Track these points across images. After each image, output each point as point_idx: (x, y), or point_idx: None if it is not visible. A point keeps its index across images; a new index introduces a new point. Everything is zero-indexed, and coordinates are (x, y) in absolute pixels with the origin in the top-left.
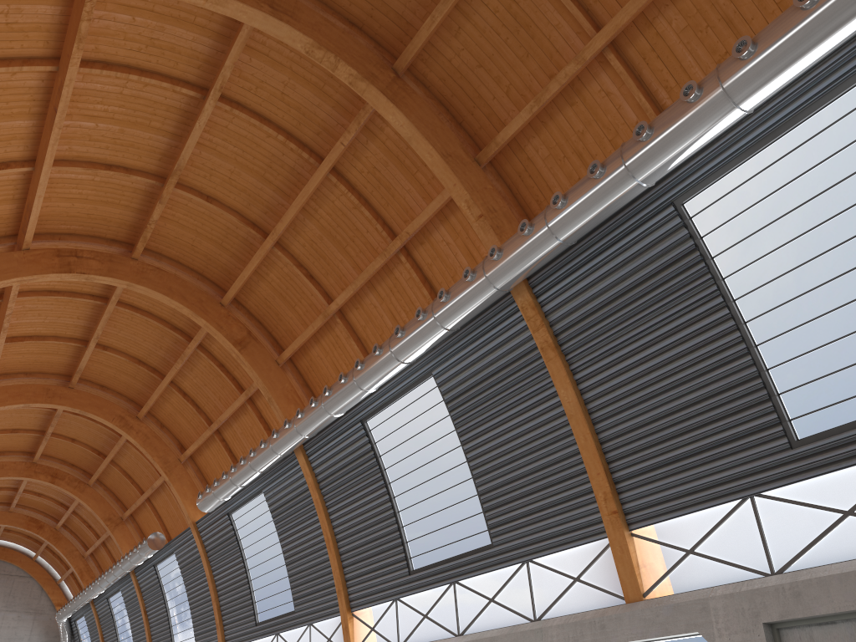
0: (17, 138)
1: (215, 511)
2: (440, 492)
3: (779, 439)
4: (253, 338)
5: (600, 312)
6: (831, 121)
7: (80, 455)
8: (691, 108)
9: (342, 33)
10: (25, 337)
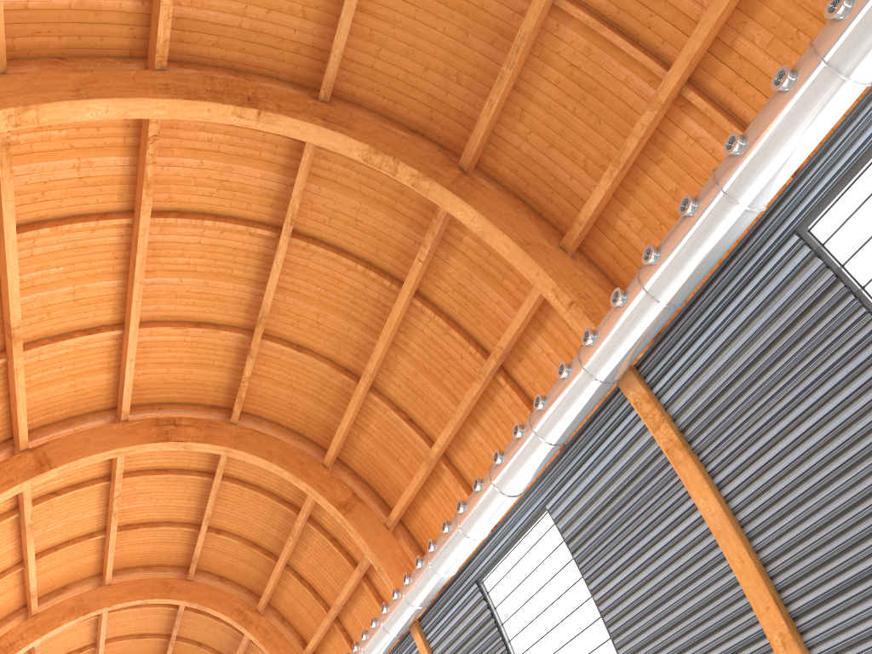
0: (104, 300)
1: None
2: None
3: None
4: (359, 499)
5: (731, 389)
6: None
7: None
8: (788, 96)
9: (401, 137)
10: (139, 524)
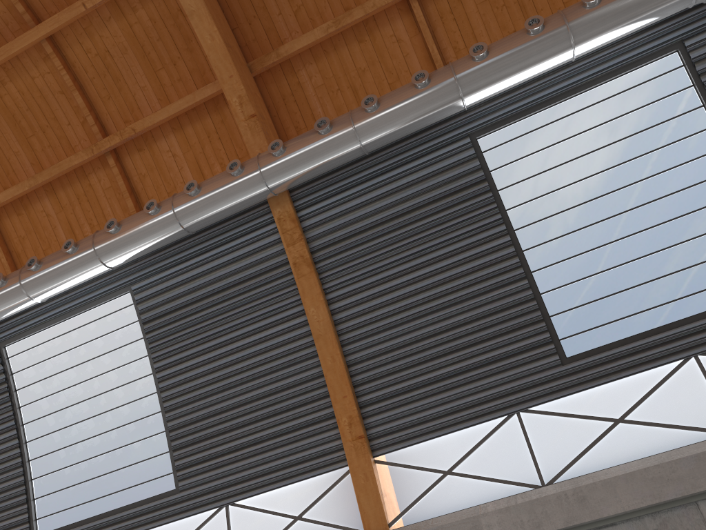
0: None
1: None
2: (104, 432)
3: (550, 356)
4: None
5: (370, 232)
6: (621, 90)
7: None
8: (535, 38)
9: None
10: None
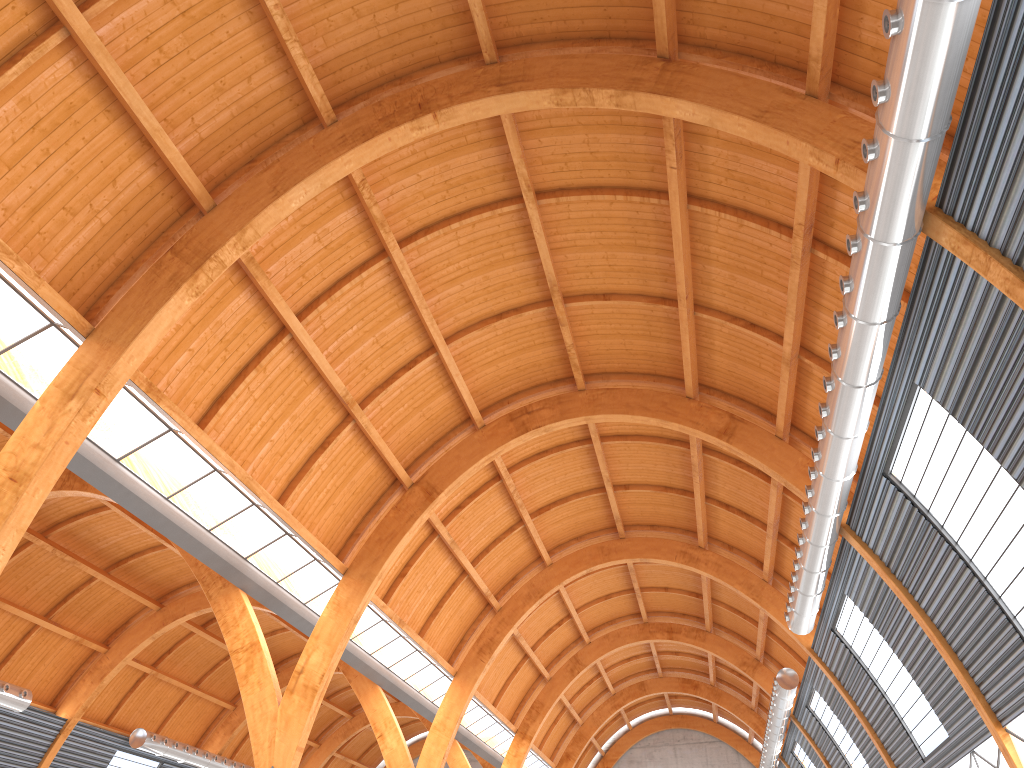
0: (406, 334)
1: (819, 629)
2: (1014, 537)
3: None
4: (738, 420)
5: None
6: None
7: (683, 602)
8: None
9: (585, 58)
10: (549, 505)
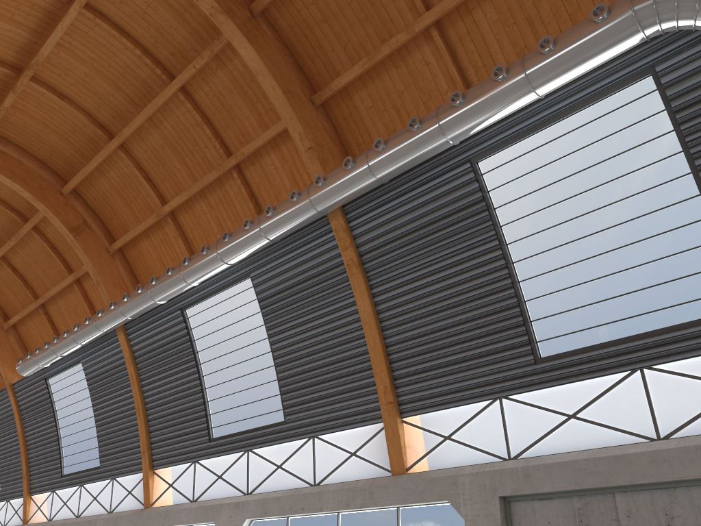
0: None
1: (32, 375)
2: (244, 375)
3: (527, 356)
4: (88, 226)
5: (399, 241)
6: (599, 115)
7: None
8: (499, 86)
9: None
10: None
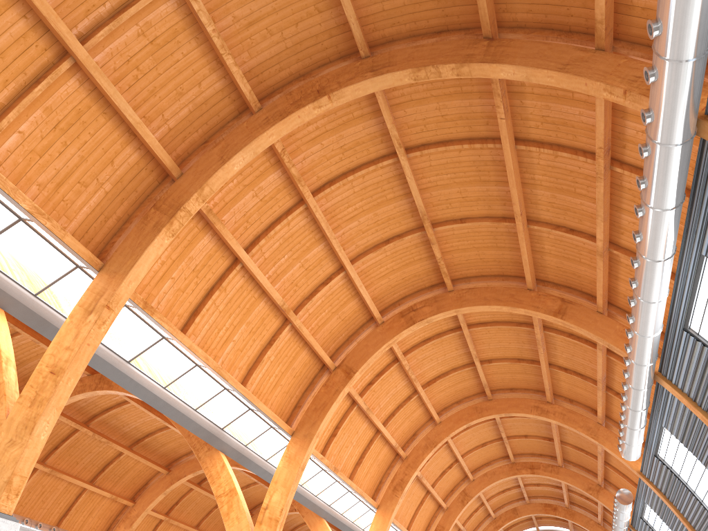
0: (322, 259)
1: (645, 456)
2: None
3: None
4: (568, 302)
5: None
6: None
7: (539, 445)
8: None
9: (431, 45)
10: (435, 378)
